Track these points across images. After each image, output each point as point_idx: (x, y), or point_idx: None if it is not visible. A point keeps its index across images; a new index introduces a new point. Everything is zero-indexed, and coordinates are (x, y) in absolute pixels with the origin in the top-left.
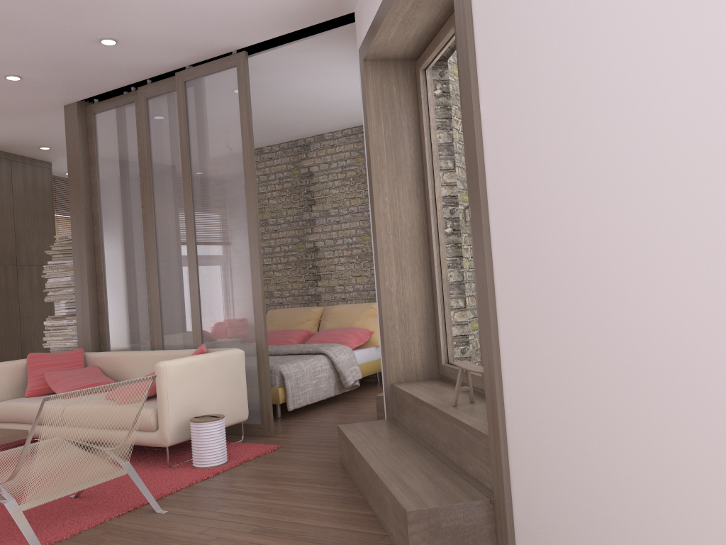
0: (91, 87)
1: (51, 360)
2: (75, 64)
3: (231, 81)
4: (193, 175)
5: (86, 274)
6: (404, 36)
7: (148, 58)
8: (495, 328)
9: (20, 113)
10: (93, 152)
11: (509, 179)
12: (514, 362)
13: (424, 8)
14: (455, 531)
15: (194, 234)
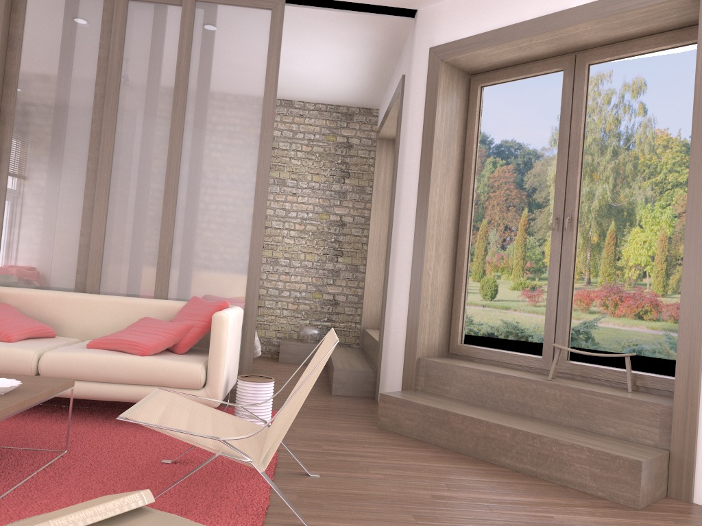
0: None
1: None
2: None
3: (261, 23)
4: (189, 107)
5: None
6: (500, 56)
7: None
8: None
9: None
10: (17, 34)
11: None
12: None
13: (552, 44)
14: (655, 476)
15: (179, 172)
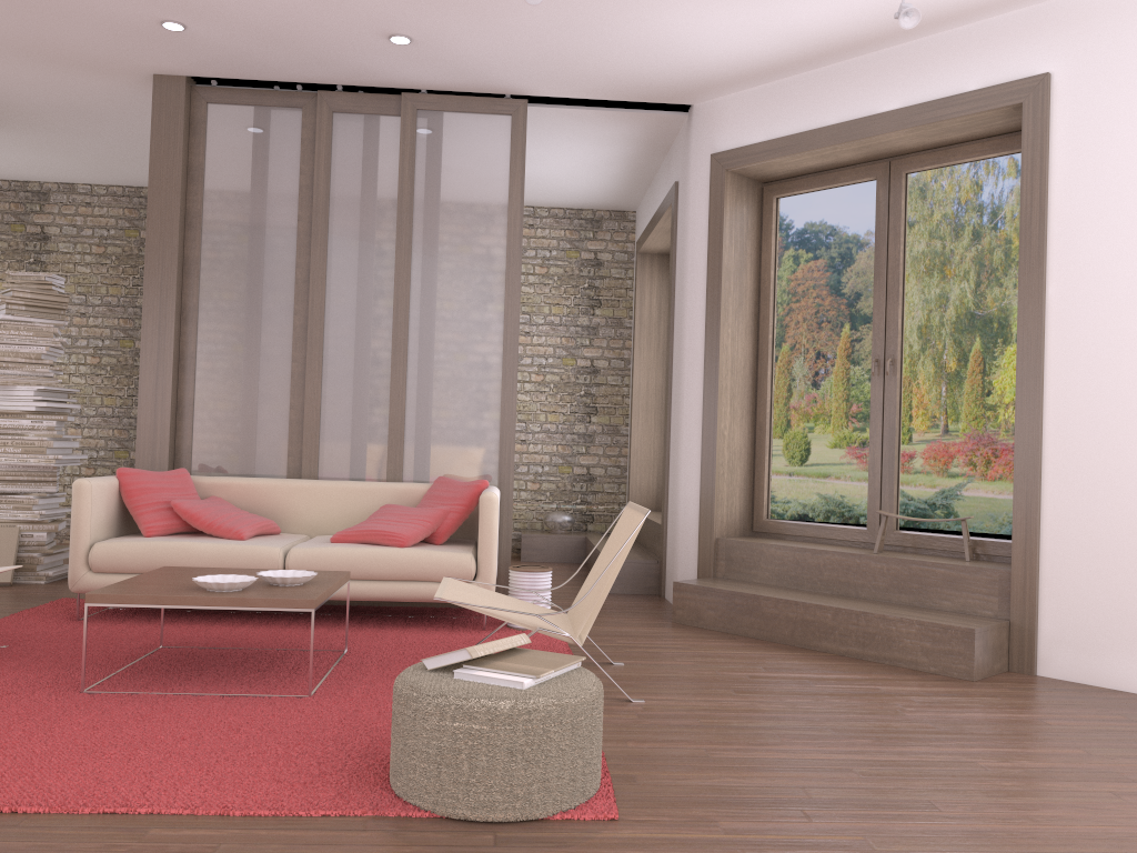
0: (251, 69)
1: (157, 482)
2: (297, 43)
3: (499, 133)
4: (416, 242)
5: (173, 352)
6: (798, 164)
7: (402, 68)
8: (1040, 476)
9: (58, 60)
10: (198, 162)
11: (1092, 357)
12: (1069, 503)
13: (860, 152)
14: (993, 647)
15: (408, 324)
